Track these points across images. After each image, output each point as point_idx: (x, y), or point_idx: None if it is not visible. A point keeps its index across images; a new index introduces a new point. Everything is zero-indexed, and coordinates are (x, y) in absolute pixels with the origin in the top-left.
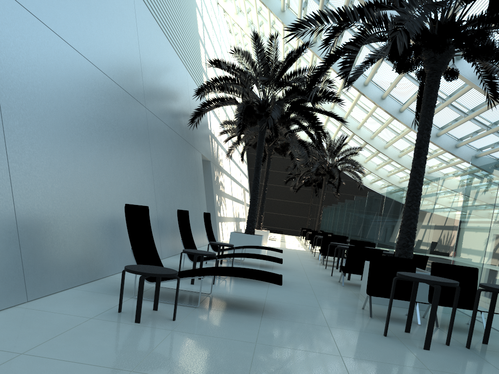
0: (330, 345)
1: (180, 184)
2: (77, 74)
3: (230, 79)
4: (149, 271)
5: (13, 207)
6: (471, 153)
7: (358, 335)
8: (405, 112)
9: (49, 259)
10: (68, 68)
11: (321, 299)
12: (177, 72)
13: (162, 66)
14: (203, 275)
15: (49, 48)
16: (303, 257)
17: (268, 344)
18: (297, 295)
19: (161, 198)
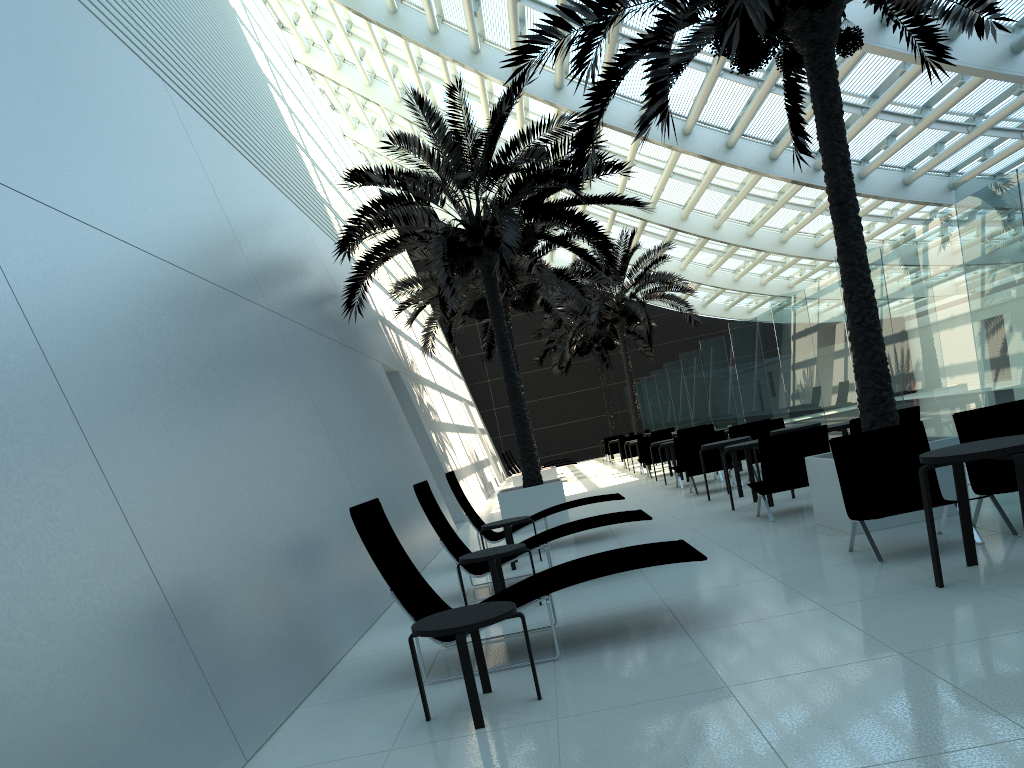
0: (863, 642)
1: (373, 436)
2: (152, 291)
3: (393, 199)
4: (467, 621)
5: (159, 589)
6: (895, 180)
7: (893, 604)
8: (739, 146)
9: (246, 666)
10: (136, 286)
11: (760, 561)
12: (289, 221)
13: (263, 220)
14: (548, 593)
15: (95, 260)
16: (649, 494)
17: (749, 679)
18: (708, 569)
19: (357, 476)
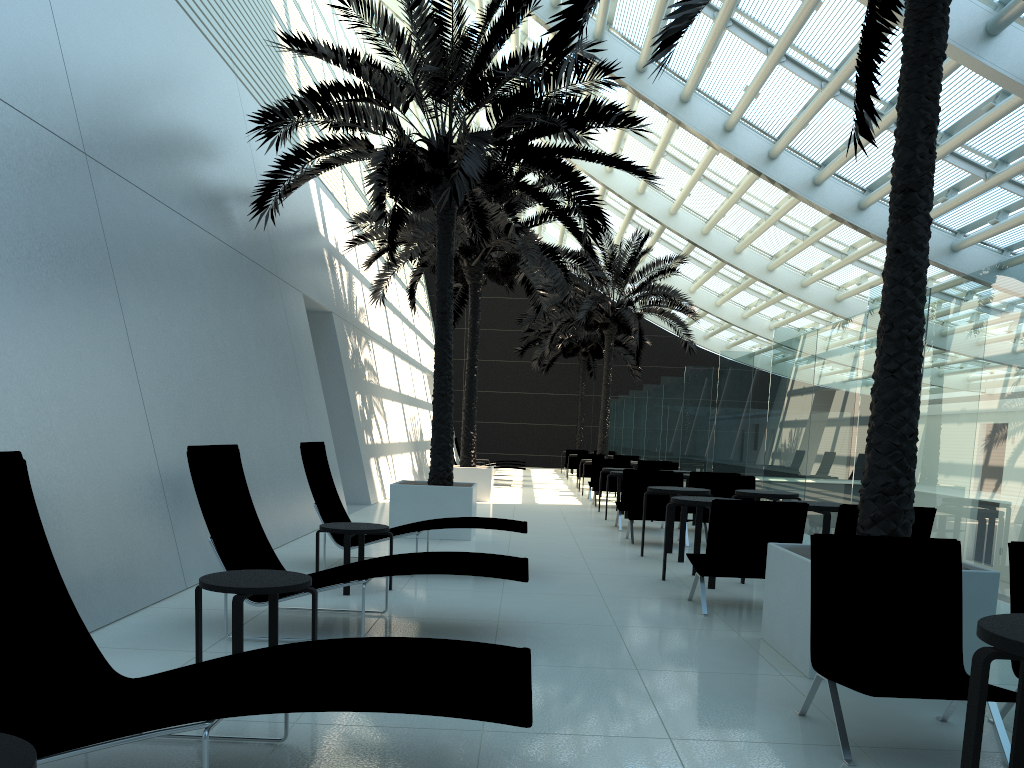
0: None
1: (237, 373)
2: None
3: (348, 90)
4: None
5: None
6: (943, 242)
7: None
8: (782, 159)
9: None
10: None
11: (663, 691)
12: (205, 79)
13: (145, 52)
14: (209, 719)
15: None
16: (581, 527)
17: None
18: (583, 683)
19: (169, 416)
